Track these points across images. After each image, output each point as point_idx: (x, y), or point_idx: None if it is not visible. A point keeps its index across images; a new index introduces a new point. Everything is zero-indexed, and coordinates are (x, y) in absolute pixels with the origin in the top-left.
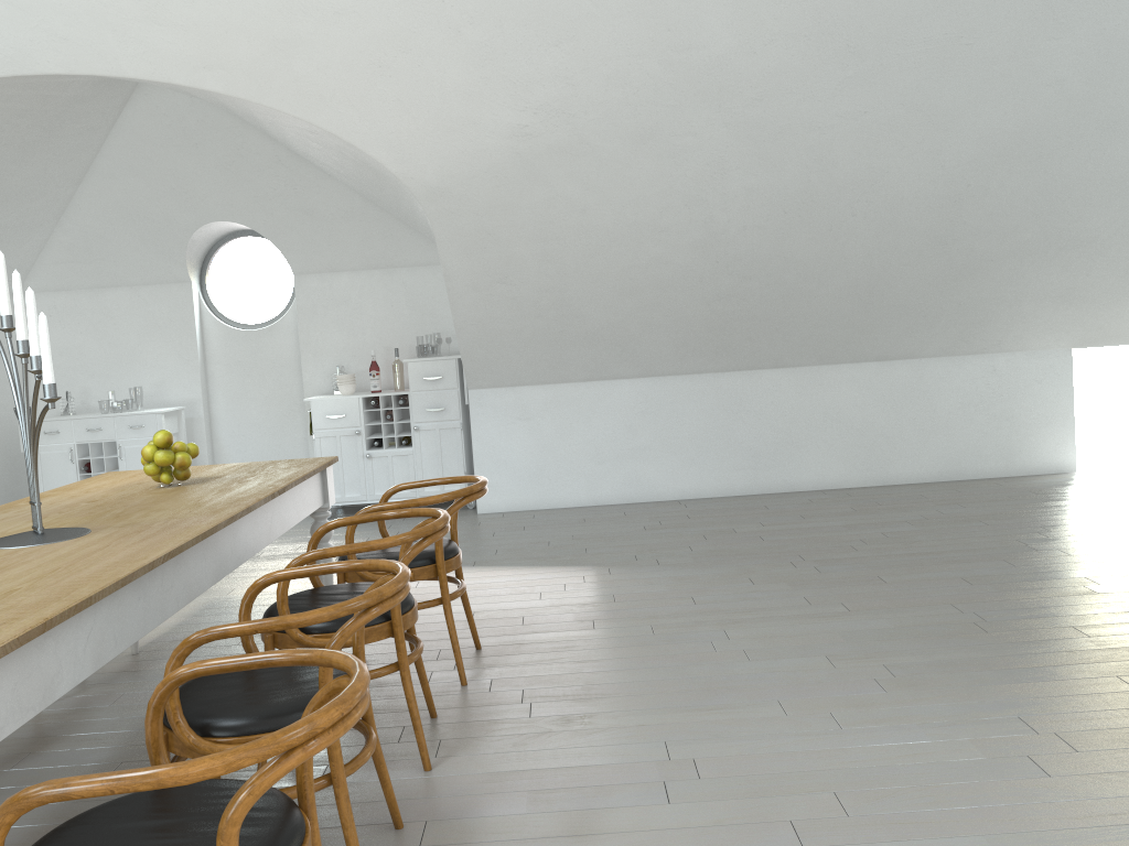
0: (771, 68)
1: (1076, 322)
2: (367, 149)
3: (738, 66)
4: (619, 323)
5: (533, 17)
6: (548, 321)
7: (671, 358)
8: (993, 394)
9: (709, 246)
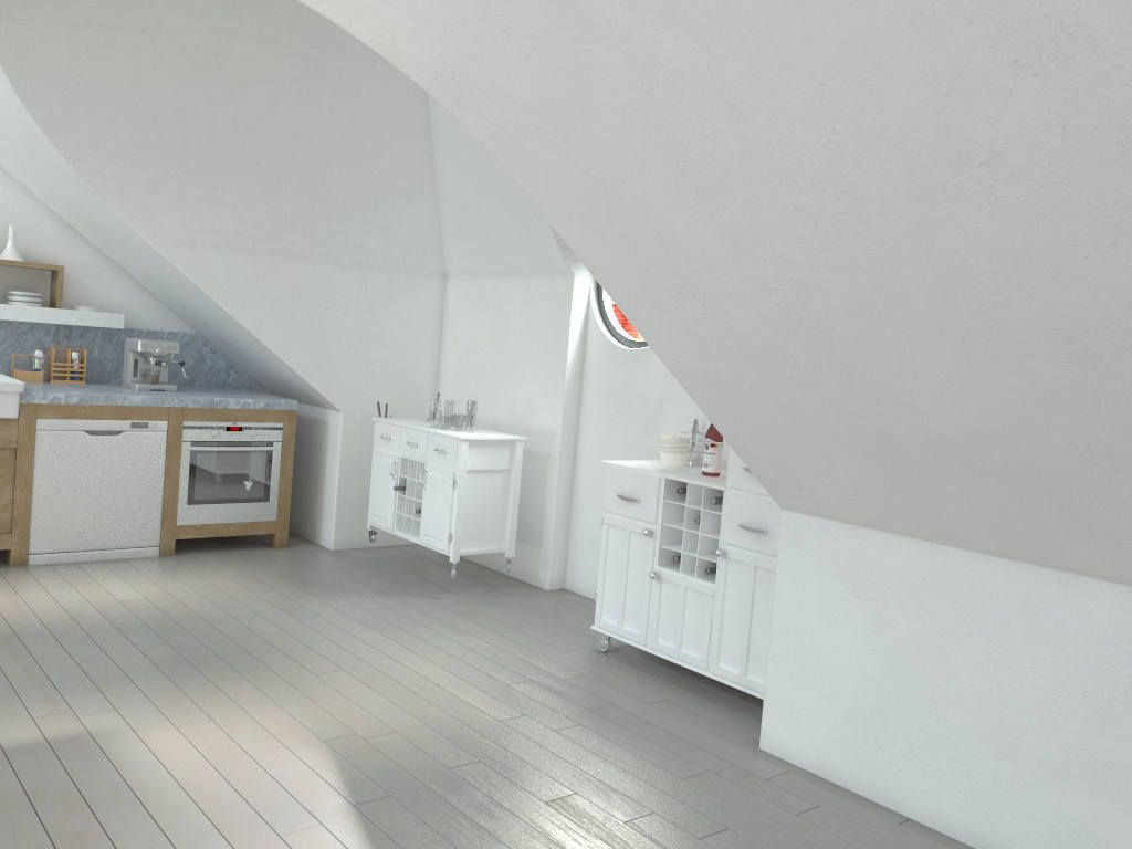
0: None
1: None
2: None
3: None
4: (1009, 435)
5: None
6: (836, 399)
7: None
8: None
9: None
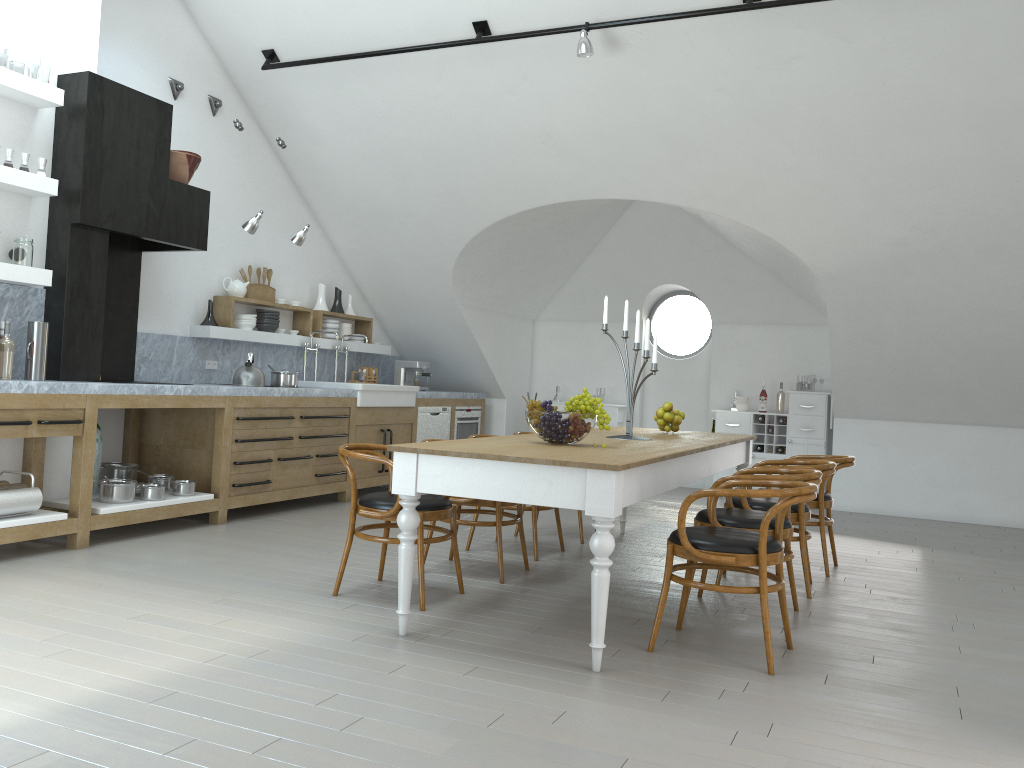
0: None
1: None
2: (790, 247)
3: None
4: (960, 380)
5: (916, 172)
6: (903, 373)
7: (1004, 413)
8: None
9: None
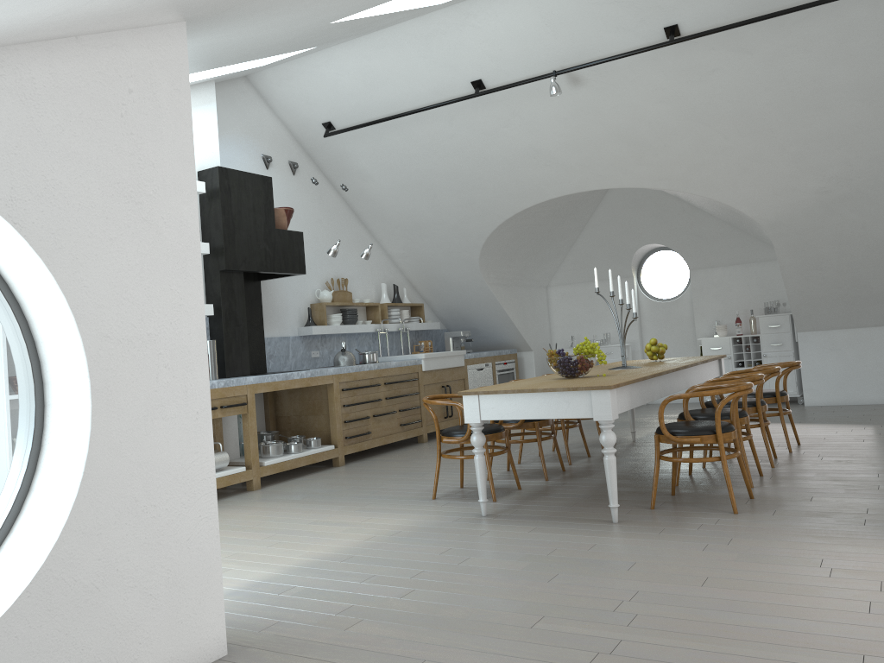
0: None
1: None
2: (736, 207)
3: None
4: None
5: (823, 137)
6: (846, 290)
7: None
8: None
9: None
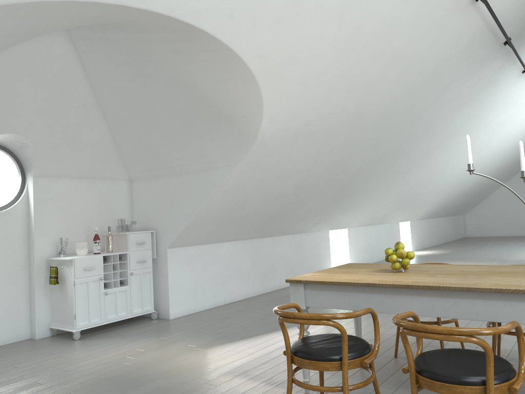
0: (370, 119)
1: (337, 220)
2: (265, 115)
3: (366, 116)
4: (249, 213)
5: (352, 80)
6: (231, 211)
7: (247, 231)
8: (315, 247)
9: (301, 181)
